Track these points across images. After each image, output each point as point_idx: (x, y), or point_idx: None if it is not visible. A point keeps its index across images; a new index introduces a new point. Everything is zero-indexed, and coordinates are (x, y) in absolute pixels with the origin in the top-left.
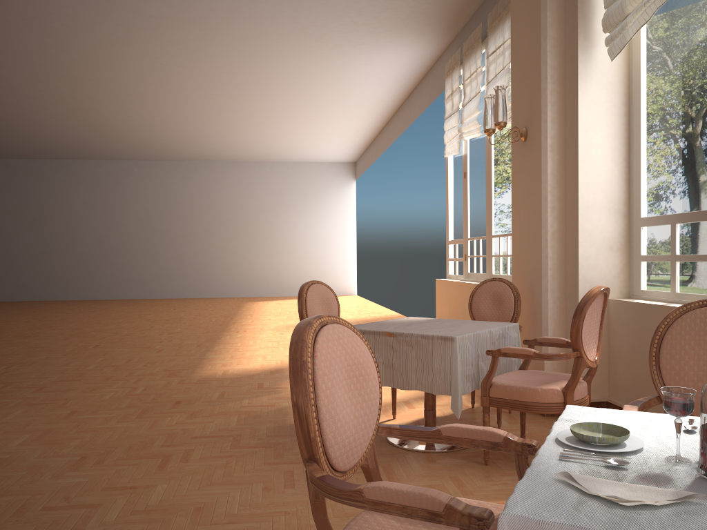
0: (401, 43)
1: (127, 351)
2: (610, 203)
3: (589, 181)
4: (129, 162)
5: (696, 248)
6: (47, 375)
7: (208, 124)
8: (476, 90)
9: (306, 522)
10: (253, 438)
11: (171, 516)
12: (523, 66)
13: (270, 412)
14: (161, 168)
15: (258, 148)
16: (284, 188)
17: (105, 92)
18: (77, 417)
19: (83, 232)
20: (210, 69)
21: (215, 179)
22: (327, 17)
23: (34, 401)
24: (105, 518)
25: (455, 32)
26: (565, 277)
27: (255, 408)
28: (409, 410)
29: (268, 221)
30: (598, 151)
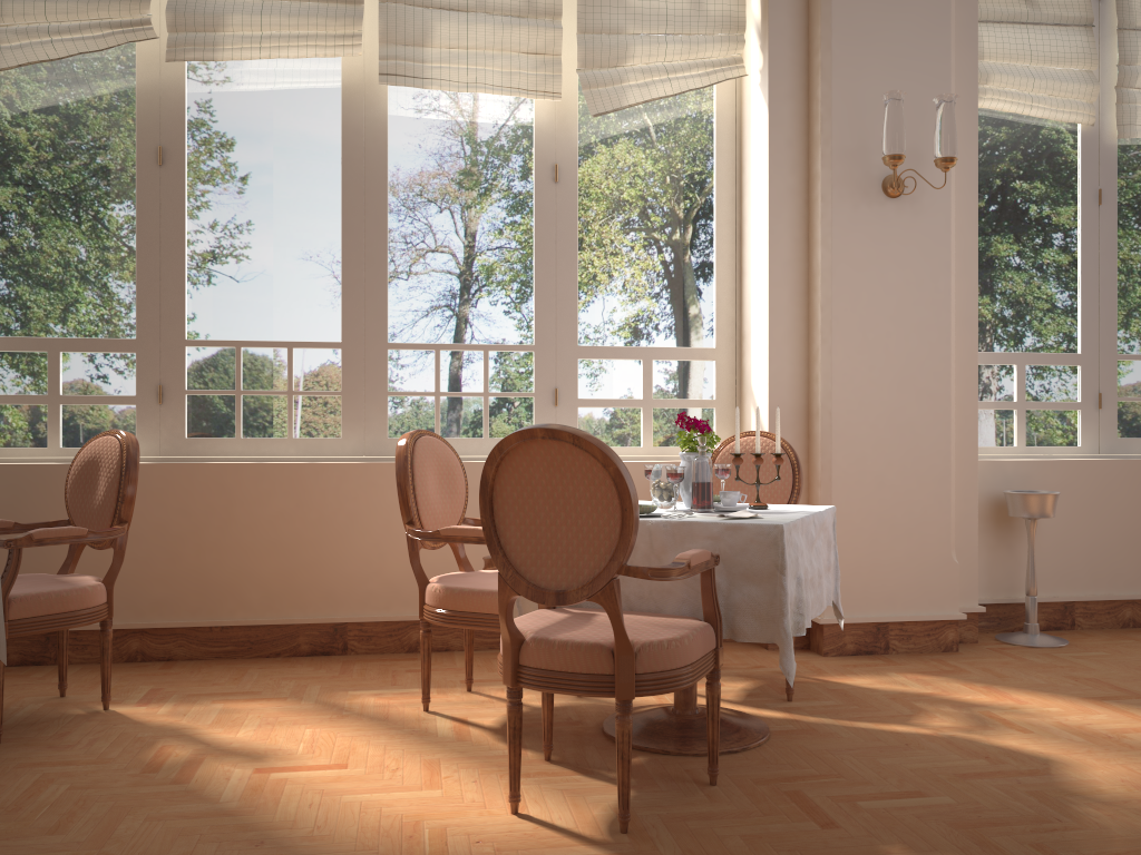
0: None
1: None
2: None
3: None
4: None
5: (102, 387)
6: None
7: None
8: None
9: None
10: None
11: None
12: None
13: None
14: None
15: None
16: None
17: None
18: None
19: None
20: None
21: None
22: None
23: None
24: None
25: None
26: None
27: None
28: None
29: None
30: None
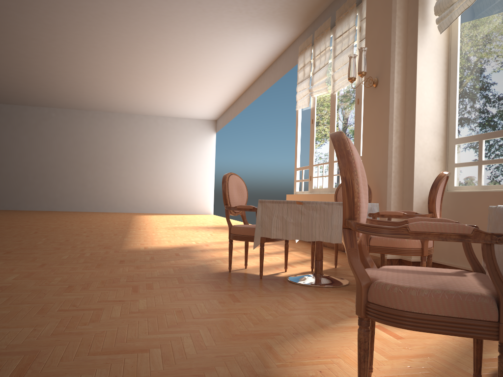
0: (269, 29)
1: (62, 236)
2: (435, 129)
3: (422, 112)
4: (48, 109)
5: (497, 155)
6: (8, 246)
7: (116, 82)
8: (324, 62)
9: (262, 318)
10: (192, 279)
11: (161, 314)
12: (375, 37)
13: (195, 267)
14: (73, 114)
15: (148, 104)
16: (164, 135)
17: (43, 50)
18: (49, 266)
19: (9, 159)
20: (128, 38)
21: (113, 126)
22: (222, 5)
23: (8, 258)
24: (112, 315)
25: (307, 25)
26: (403, 177)
27: (182, 265)
28: (293, 268)
29: (151, 158)
30: (429, 93)
